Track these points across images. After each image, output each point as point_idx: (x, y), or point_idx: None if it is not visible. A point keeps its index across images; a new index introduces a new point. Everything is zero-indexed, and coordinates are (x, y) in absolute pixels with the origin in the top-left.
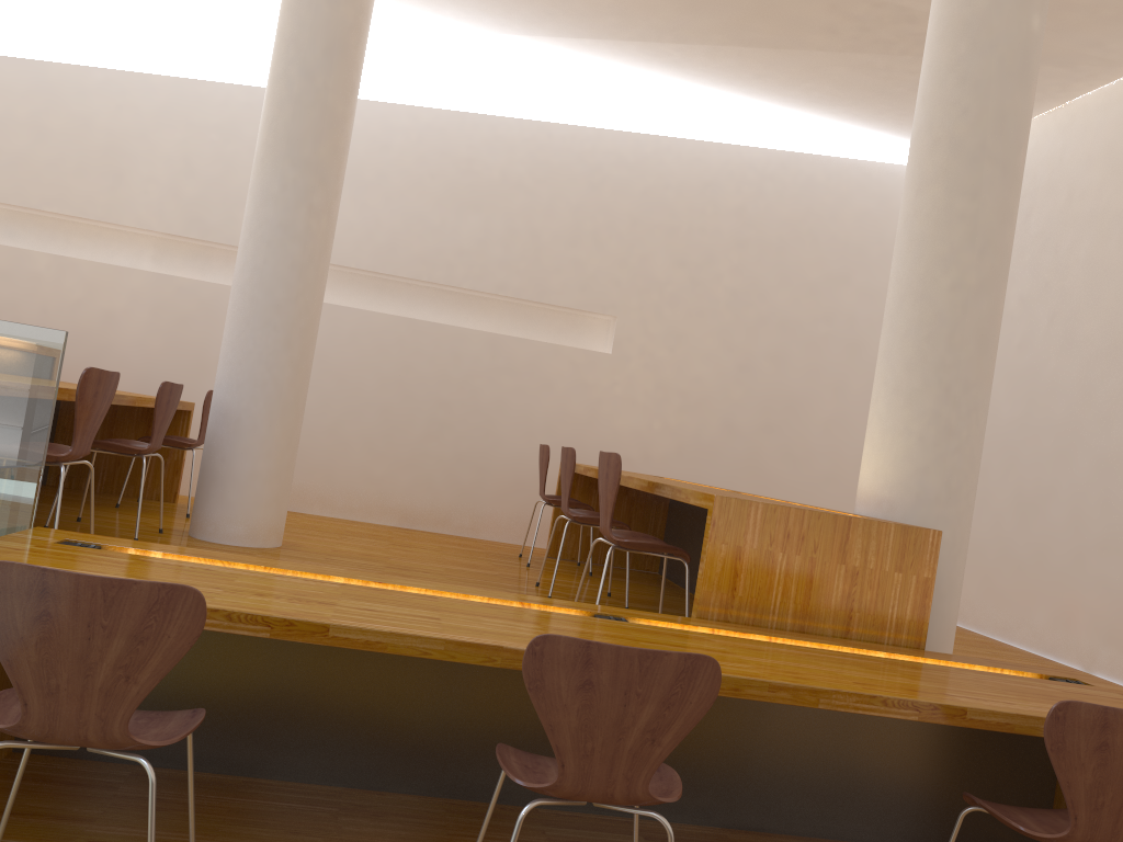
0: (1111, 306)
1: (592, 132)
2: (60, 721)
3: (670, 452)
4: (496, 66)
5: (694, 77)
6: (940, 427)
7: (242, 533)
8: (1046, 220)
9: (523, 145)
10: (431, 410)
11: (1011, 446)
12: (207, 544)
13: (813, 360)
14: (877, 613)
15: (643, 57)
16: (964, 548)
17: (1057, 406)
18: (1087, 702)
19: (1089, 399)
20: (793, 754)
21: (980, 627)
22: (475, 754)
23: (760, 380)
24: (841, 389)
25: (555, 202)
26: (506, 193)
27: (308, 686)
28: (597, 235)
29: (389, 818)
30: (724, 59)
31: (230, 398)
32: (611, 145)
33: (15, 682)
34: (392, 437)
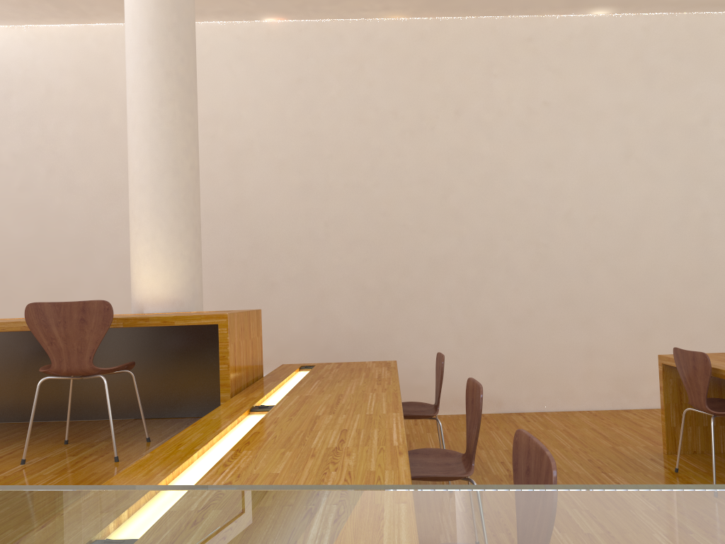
0: (103, 167)
1: None
2: None
3: None
4: None
5: None
6: (196, 251)
7: None
8: (29, 104)
9: None
10: None
11: (29, 256)
12: None
13: None
14: (256, 362)
15: None
16: None
17: (69, 228)
18: (355, 368)
19: (97, 223)
20: None
21: None
22: None
23: None
24: None
25: None
26: None
27: None
28: None
29: None
30: None
31: None
32: None
33: None
34: None
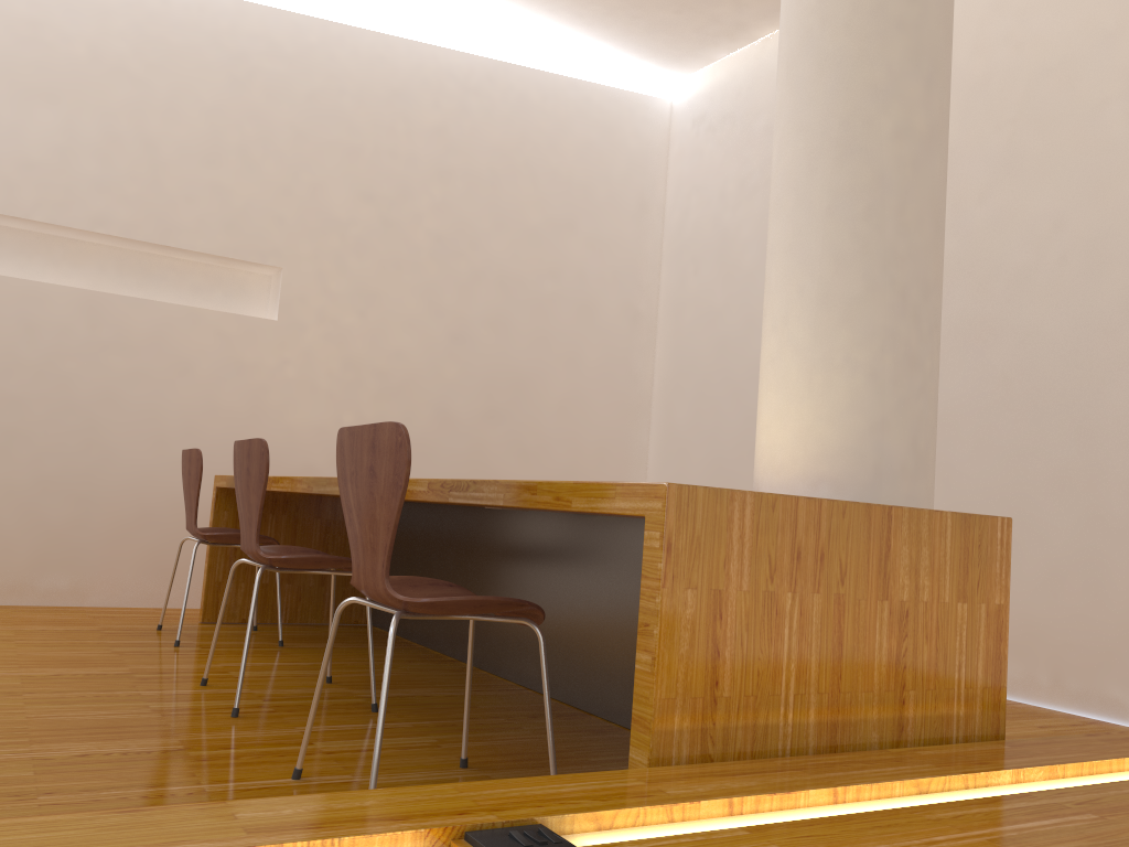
0: None
1: (231, 4)
2: None
3: None
4: None
5: None
6: (899, 354)
7: None
8: None
9: (124, 10)
10: None
11: None
12: None
13: (540, 326)
14: (940, 684)
15: None
16: None
17: None
18: None
19: None
20: None
21: None
22: None
23: (479, 354)
24: (575, 362)
25: (180, 99)
26: (99, 80)
27: None
28: (246, 151)
29: None
30: None
31: None
32: (259, 26)
33: None
34: None
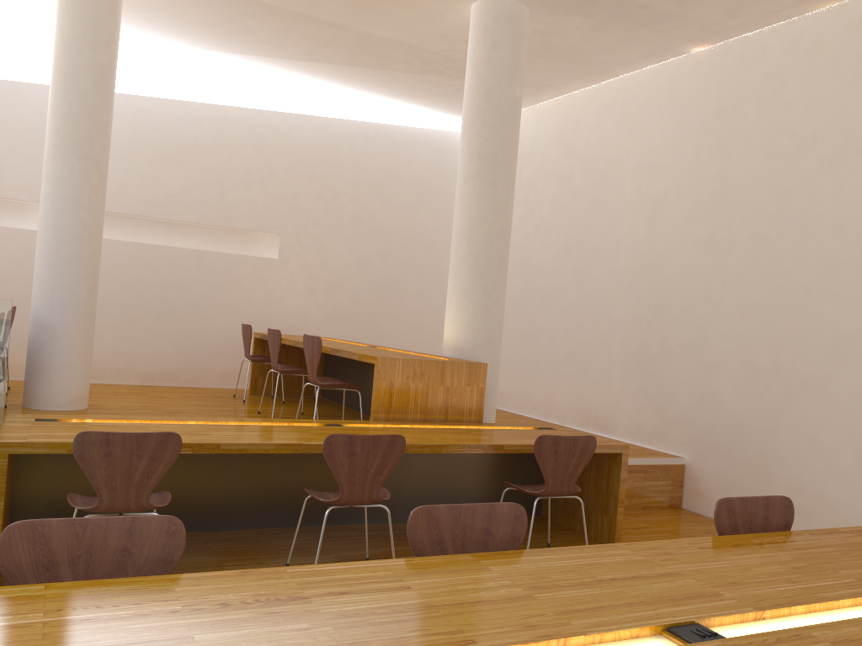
0: (565, 225)
1: (254, 111)
2: (117, 501)
3: (320, 319)
4: (183, 65)
5: (321, 79)
6: (483, 307)
7: (65, 402)
8: (531, 172)
9: (208, 121)
10: (158, 304)
11: (519, 303)
12: (44, 411)
13: (404, 255)
14: (460, 407)
15: (288, 67)
16: (498, 369)
17: (541, 280)
18: None
19: (556, 277)
20: (425, 481)
21: (508, 407)
22: (267, 504)
23: (373, 270)
24: (422, 272)
25: (233, 159)
26: (198, 154)
27: (175, 481)
28: (262, 181)
29: (232, 540)
30: (341, 72)
31: (48, 315)
32: (267, 120)
33: (95, 486)
34: (132, 325)
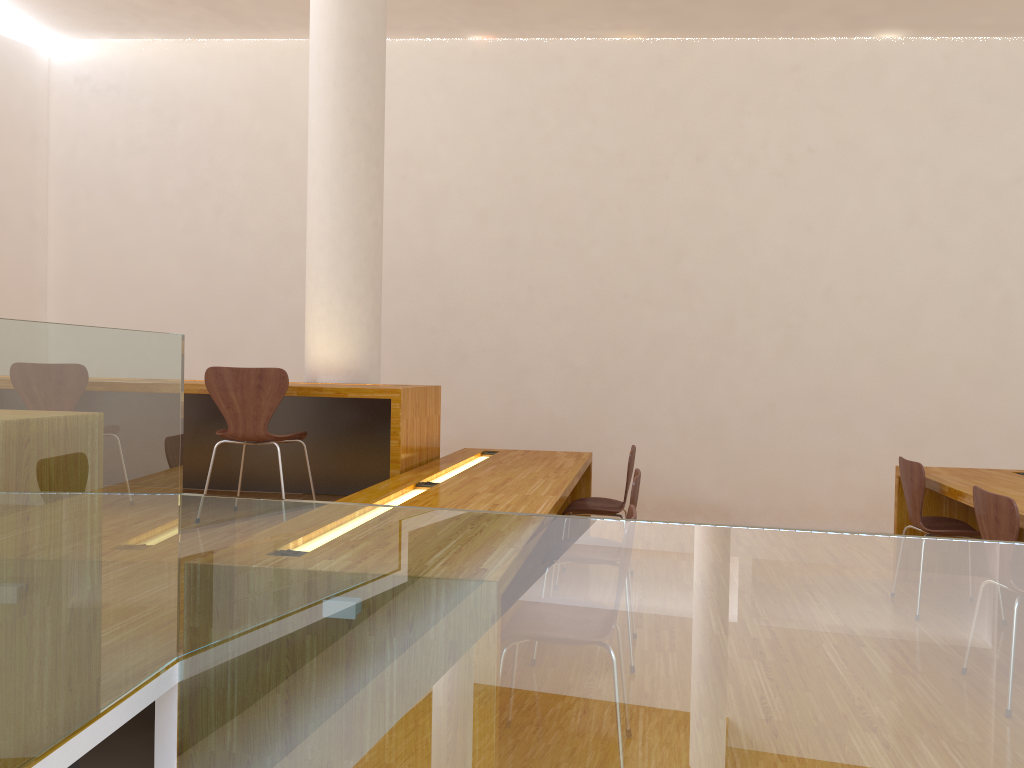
0: (277, 209)
1: None
2: None
3: None
4: None
5: None
6: (375, 318)
7: None
8: (197, 132)
9: None
10: None
11: (192, 308)
12: None
13: None
14: (432, 441)
15: None
16: None
17: (237, 278)
18: (541, 456)
19: (268, 274)
20: None
21: None
22: None
23: None
24: None
25: None
26: None
27: None
28: None
29: None
30: None
31: None
32: None
33: None
34: None
